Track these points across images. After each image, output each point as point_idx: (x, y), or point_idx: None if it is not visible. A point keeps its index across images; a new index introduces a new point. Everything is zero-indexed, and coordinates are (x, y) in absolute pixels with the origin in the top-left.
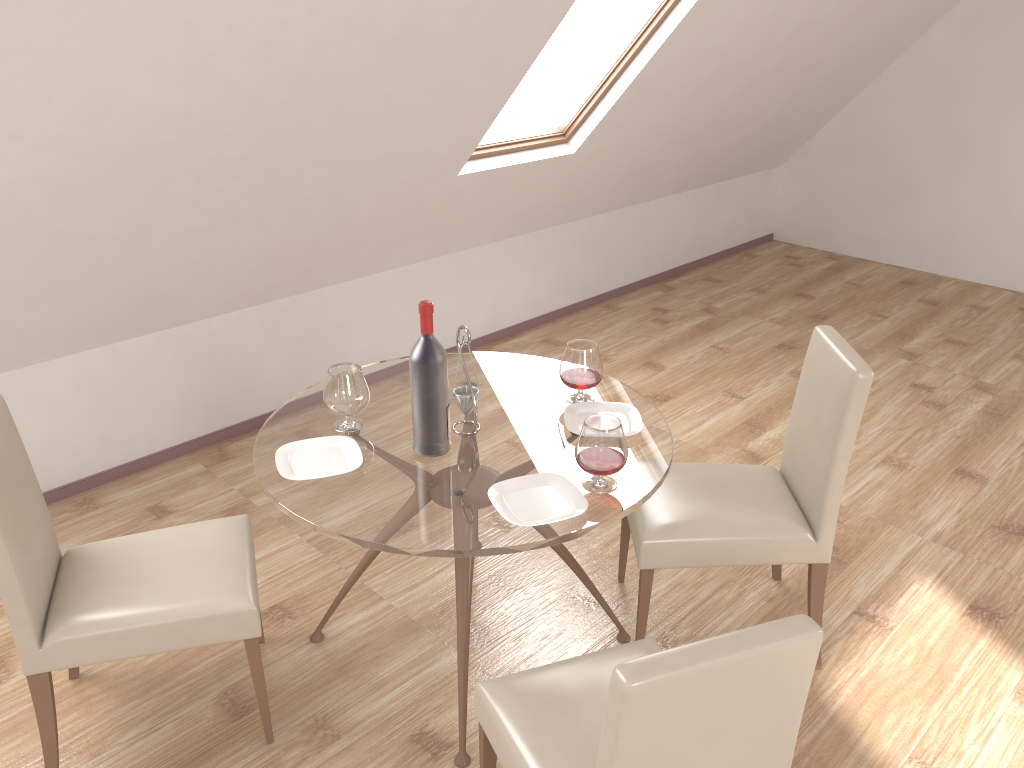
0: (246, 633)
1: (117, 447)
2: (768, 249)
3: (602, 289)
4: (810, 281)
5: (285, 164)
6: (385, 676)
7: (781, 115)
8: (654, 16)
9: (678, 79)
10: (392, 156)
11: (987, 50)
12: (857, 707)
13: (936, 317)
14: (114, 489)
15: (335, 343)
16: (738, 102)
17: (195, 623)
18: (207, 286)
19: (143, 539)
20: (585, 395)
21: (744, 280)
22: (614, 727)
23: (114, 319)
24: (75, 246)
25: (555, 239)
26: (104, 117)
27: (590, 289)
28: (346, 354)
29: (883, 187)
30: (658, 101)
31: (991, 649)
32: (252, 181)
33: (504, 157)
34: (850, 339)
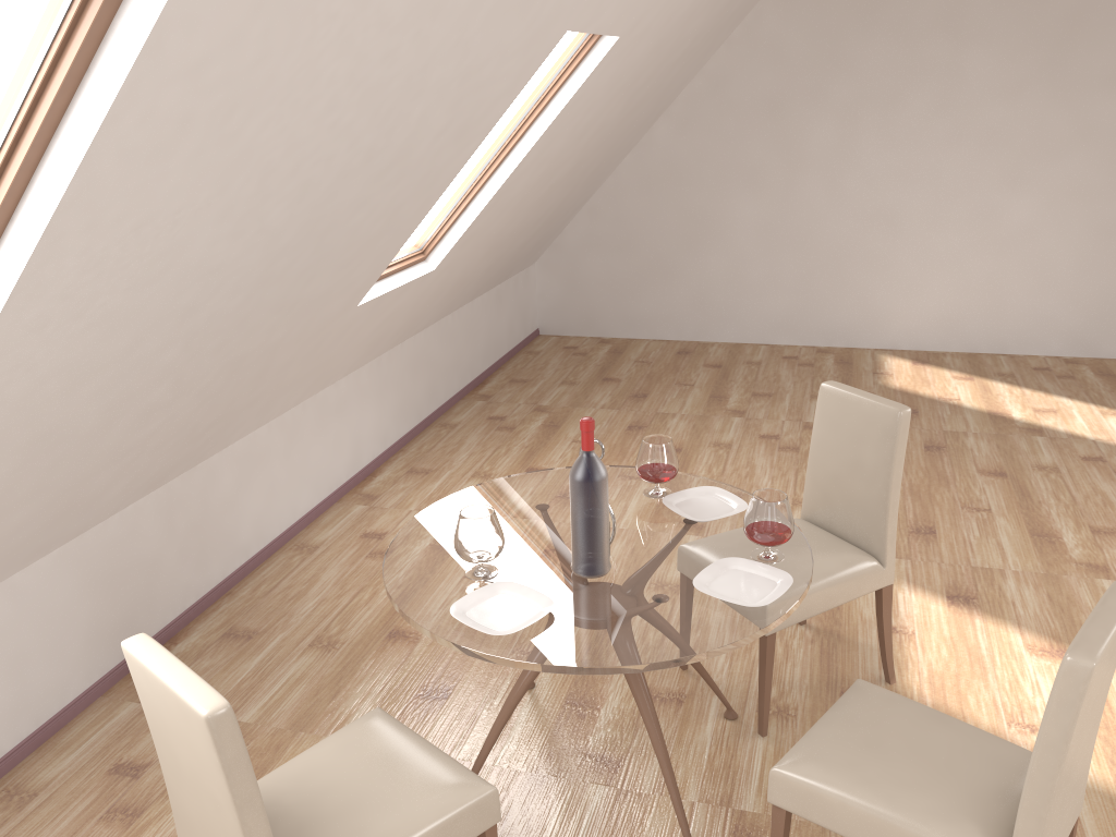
0: (489, 821)
1: (26, 711)
2: (543, 344)
3: (431, 409)
4: (605, 366)
5: (255, 314)
6: (555, 834)
7: (555, 213)
8: (519, 128)
9: (520, 186)
10: (327, 292)
11: (705, 141)
12: (943, 701)
13: (730, 377)
14: (39, 765)
15: (226, 520)
16: (540, 204)
17: (445, 828)
18: (126, 477)
19: (303, 768)
20: (660, 488)
21: (547, 376)
22: (1073, 708)
23: (30, 541)
24: (49, 449)
25: (391, 364)
26: (157, 280)
27: (422, 411)
28: (237, 530)
29: (637, 270)
30: (501, 209)
31: (987, 624)
32: (223, 338)
33: (384, 281)
34: (681, 409)
